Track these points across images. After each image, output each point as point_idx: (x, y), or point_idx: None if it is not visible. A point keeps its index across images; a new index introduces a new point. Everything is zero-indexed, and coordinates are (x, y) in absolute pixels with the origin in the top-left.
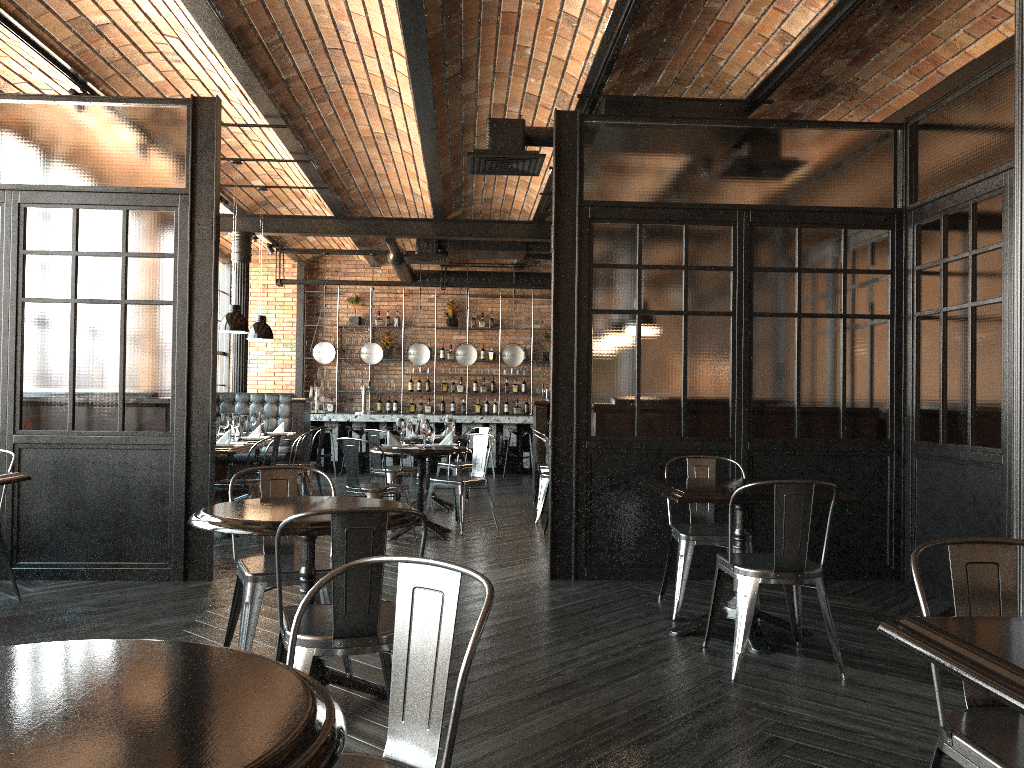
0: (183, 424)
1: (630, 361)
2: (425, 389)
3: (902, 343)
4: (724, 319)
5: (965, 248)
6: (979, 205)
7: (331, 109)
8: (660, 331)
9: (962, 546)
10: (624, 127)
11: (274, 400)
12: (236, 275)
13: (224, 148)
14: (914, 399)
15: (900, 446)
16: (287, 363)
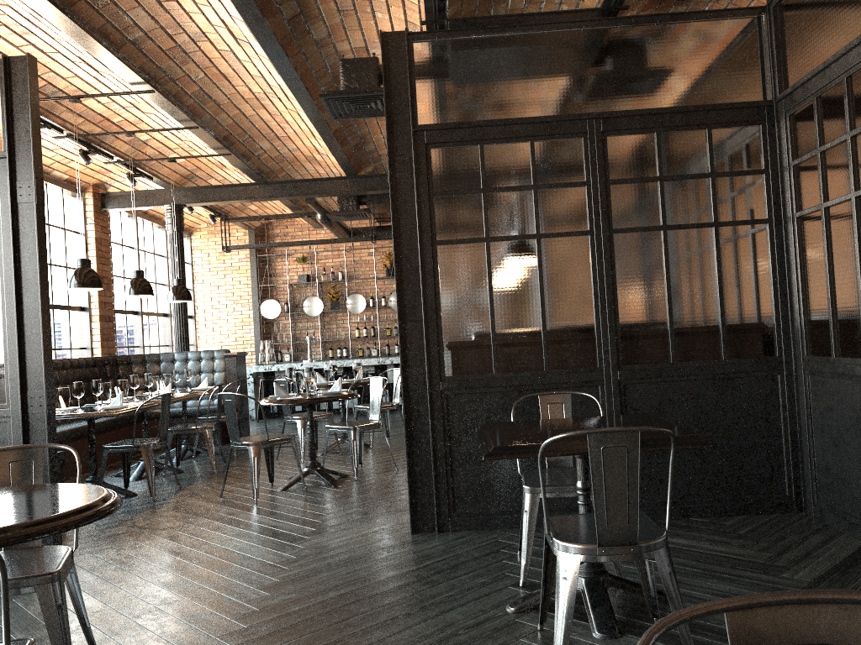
0: (18, 395)
1: (482, 293)
2: (371, 335)
3: (784, 249)
4: (581, 239)
5: (843, 131)
6: (854, 77)
7: (200, 71)
8: (512, 258)
9: (756, 613)
10: (456, 43)
11: (209, 356)
12: (171, 244)
13: (125, 124)
14: (802, 310)
15: (791, 363)
16: (246, 321)
